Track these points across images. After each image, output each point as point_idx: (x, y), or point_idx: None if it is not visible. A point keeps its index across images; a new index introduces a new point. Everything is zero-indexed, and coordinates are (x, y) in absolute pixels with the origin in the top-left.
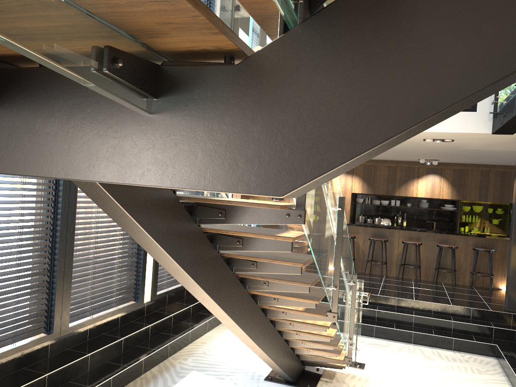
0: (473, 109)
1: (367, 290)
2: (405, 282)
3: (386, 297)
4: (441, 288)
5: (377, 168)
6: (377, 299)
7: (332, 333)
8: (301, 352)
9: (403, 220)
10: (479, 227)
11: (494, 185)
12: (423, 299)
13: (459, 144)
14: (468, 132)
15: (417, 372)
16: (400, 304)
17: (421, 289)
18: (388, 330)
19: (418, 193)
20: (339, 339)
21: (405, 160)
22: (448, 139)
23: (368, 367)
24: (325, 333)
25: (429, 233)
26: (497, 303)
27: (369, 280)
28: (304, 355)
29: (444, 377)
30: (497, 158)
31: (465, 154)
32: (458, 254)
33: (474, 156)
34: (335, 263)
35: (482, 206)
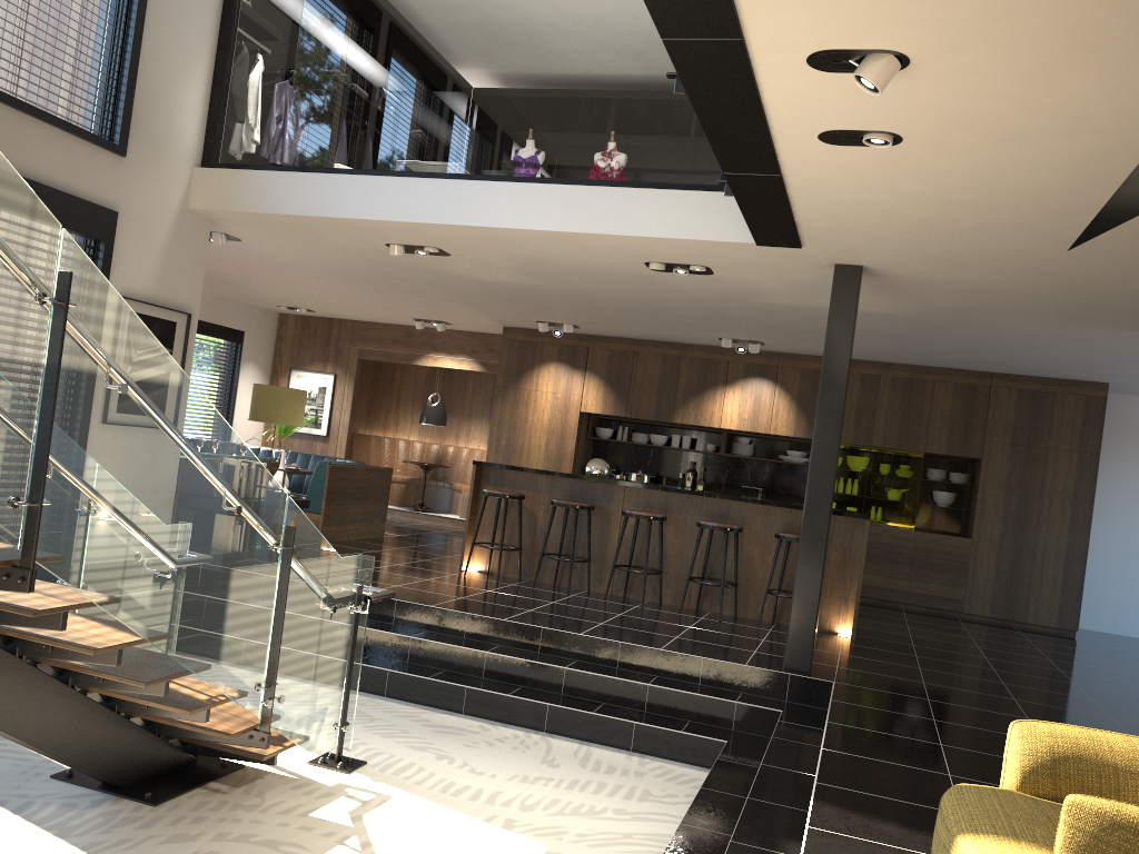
0: (724, 187)
1: (491, 610)
2: (615, 605)
3: (521, 625)
4: (686, 621)
5: (638, 358)
6: (501, 628)
7: (110, 644)
8: (131, 710)
9: (698, 482)
10: (856, 505)
11: (888, 408)
12: (606, 634)
13: (741, 286)
14: (707, 240)
15: (483, 788)
16: (549, 643)
17: (633, 618)
18: (494, 699)
19: (725, 420)
20: (183, 671)
21: (700, 344)
22: (695, 266)
23: (369, 769)
24: (93, 641)
25: (690, 497)
26: (782, 655)
27: (530, 595)
28: (148, 717)
29: (540, 802)
30: (871, 339)
31: (794, 324)
32: (749, 548)
33: (820, 332)
34: (39, 441)
35: (867, 458)
